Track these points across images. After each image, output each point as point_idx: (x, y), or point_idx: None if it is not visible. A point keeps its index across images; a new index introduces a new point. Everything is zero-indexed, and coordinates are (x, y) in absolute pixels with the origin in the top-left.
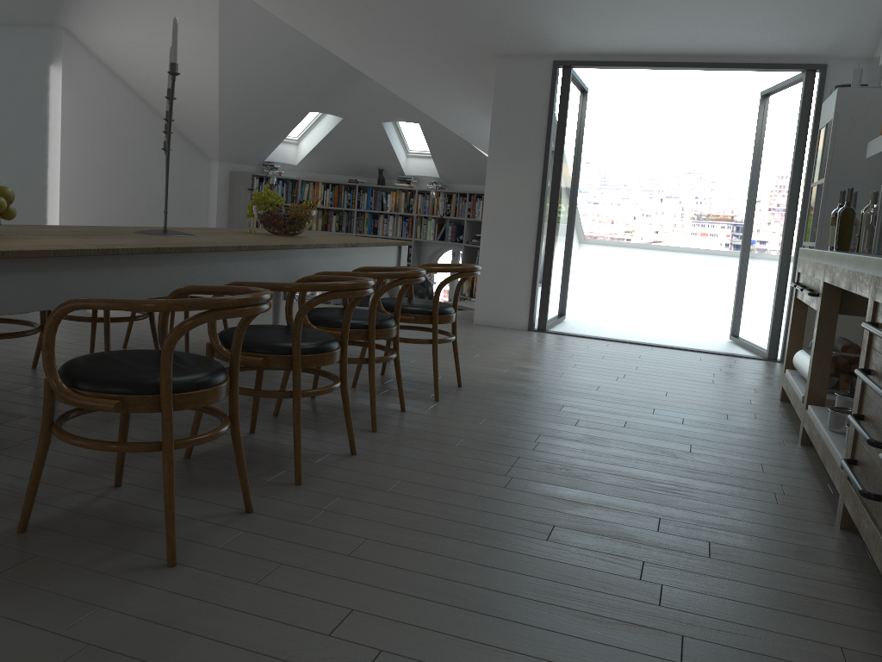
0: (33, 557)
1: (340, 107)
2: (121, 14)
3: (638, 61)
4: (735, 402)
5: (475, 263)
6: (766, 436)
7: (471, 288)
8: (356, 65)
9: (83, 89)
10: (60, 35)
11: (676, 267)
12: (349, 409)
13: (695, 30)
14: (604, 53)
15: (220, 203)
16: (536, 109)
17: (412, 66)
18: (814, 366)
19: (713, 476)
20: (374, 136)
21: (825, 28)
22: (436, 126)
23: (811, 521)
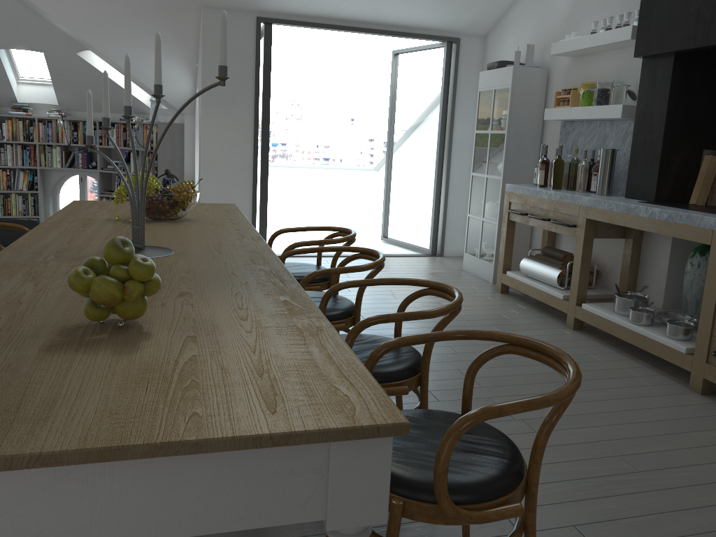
0: None
1: None
2: None
3: (329, 24)
4: (484, 301)
5: (115, 188)
6: (549, 328)
7: None
8: None
9: None
10: None
11: (293, 180)
12: (402, 401)
13: (381, 4)
14: (301, 14)
15: None
16: (244, 60)
17: (105, 8)
18: (580, 276)
19: (591, 373)
20: None
21: (468, 13)
22: (65, 56)
23: (683, 393)
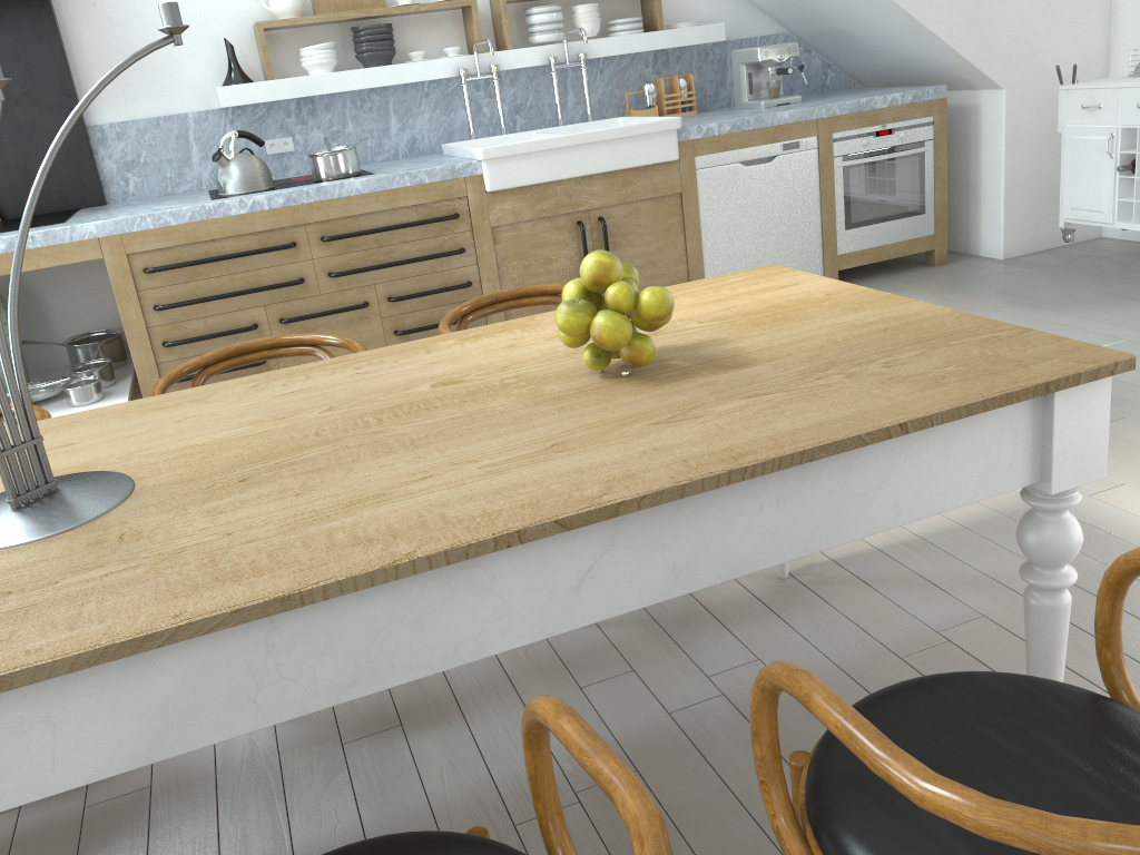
0: None
1: None
2: None
3: None
4: None
5: None
6: None
7: None
8: None
9: None
10: None
11: None
12: None
13: None
14: None
15: None
16: None
17: None
18: None
19: None
20: None
21: None
22: None
23: None
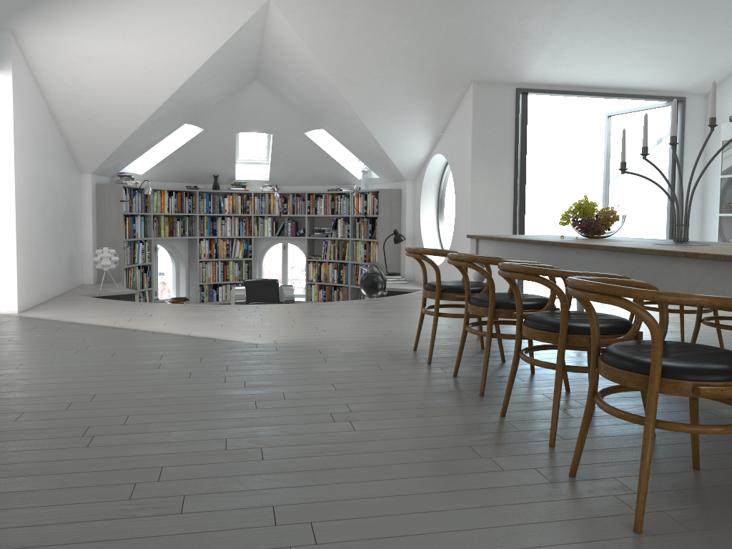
0: None
1: (207, 119)
2: (111, 21)
3: (574, 91)
4: None
5: (322, 252)
6: None
7: (319, 274)
8: (340, 84)
9: (22, 99)
10: (8, 39)
11: None
12: None
13: (625, 71)
14: (552, 84)
15: (93, 217)
16: (505, 125)
17: (391, 88)
18: None
19: None
20: (222, 145)
21: (699, 75)
22: (291, 136)
23: None
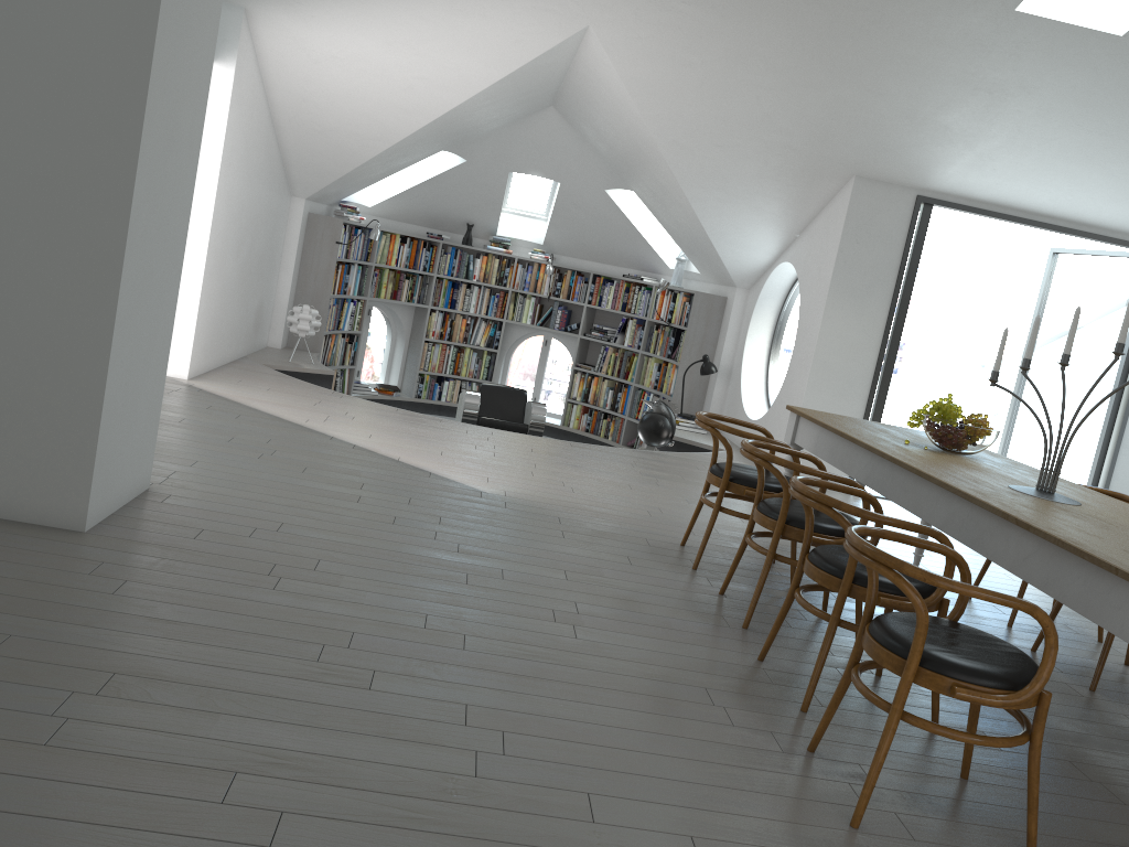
0: None
1: (474, 148)
2: (373, 19)
3: (1004, 213)
4: None
5: (597, 362)
6: None
7: (587, 392)
8: (664, 147)
9: (241, 100)
10: (238, 20)
11: None
12: None
13: (1085, 200)
14: (972, 198)
15: (297, 259)
16: (890, 246)
17: (736, 163)
18: None
19: None
20: (487, 186)
21: None
22: (586, 190)
23: None
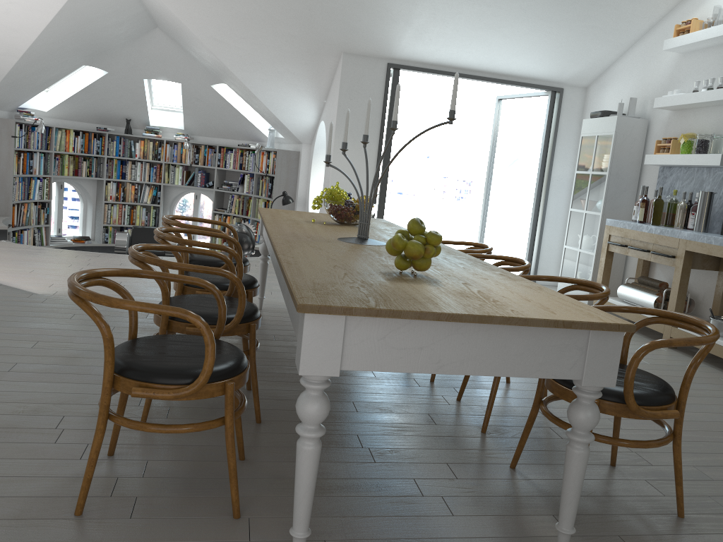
0: (619, 537)
1: (110, 62)
2: None
3: (448, 71)
4: None
5: (228, 206)
6: None
7: (224, 227)
8: (207, 42)
9: None
10: None
11: (386, 209)
12: None
13: (497, 57)
14: (425, 62)
15: None
16: (373, 100)
17: (261, 50)
18: (677, 301)
19: None
20: (131, 90)
21: (573, 67)
22: (200, 87)
23: None
